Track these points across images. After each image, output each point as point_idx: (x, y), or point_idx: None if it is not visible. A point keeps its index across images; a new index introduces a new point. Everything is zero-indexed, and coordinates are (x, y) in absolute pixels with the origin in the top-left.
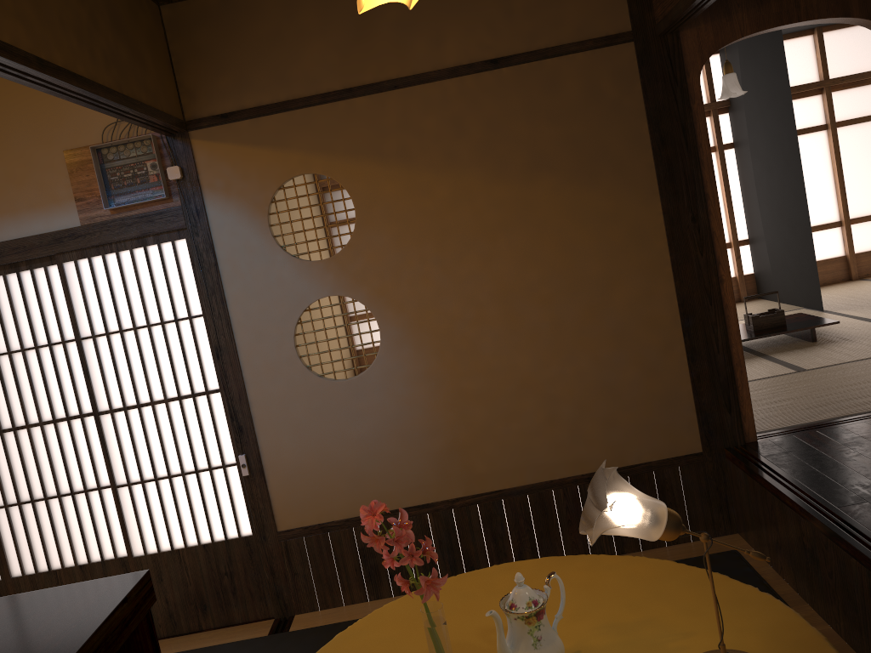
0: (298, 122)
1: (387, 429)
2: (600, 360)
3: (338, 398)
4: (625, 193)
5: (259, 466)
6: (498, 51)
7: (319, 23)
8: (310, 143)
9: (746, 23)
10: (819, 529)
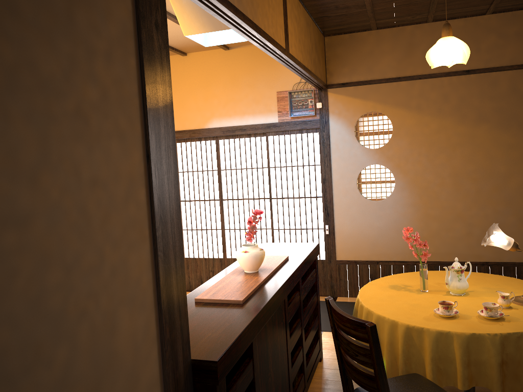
0: (374, 89)
1: (391, 225)
2: (497, 211)
3: (372, 208)
4: (522, 136)
5: (333, 231)
6: (470, 66)
7: (390, 48)
8: (377, 98)
9: None
10: None
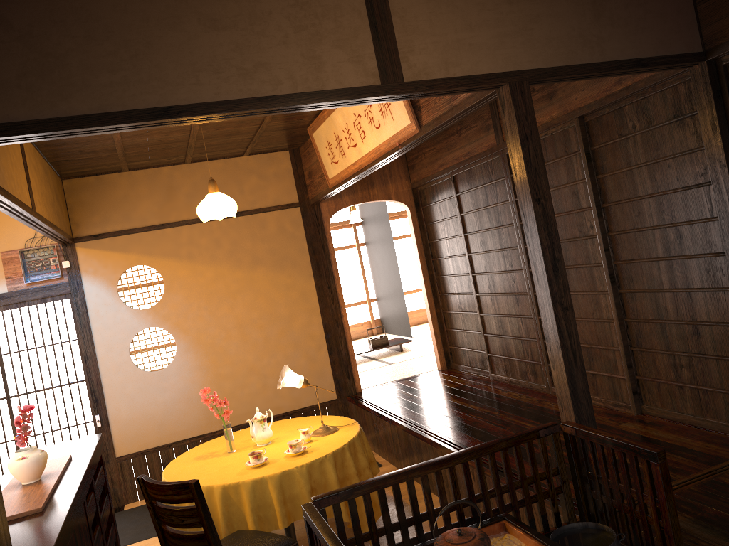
0: (135, 239)
1: (179, 396)
2: (288, 355)
3: (153, 381)
4: (297, 275)
5: (106, 421)
6: (237, 209)
7: (148, 192)
8: (141, 250)
9: (348, 201)
10: (377, 415)
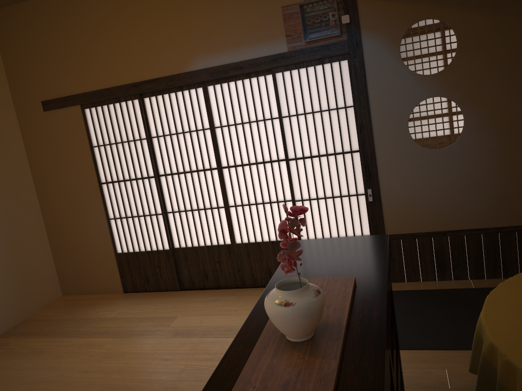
0: None
1: (461, 181)
2: None
3: (432, 160)
4: None
5: (378, 196)
6: None
7: None
8: None
9: None
10: None
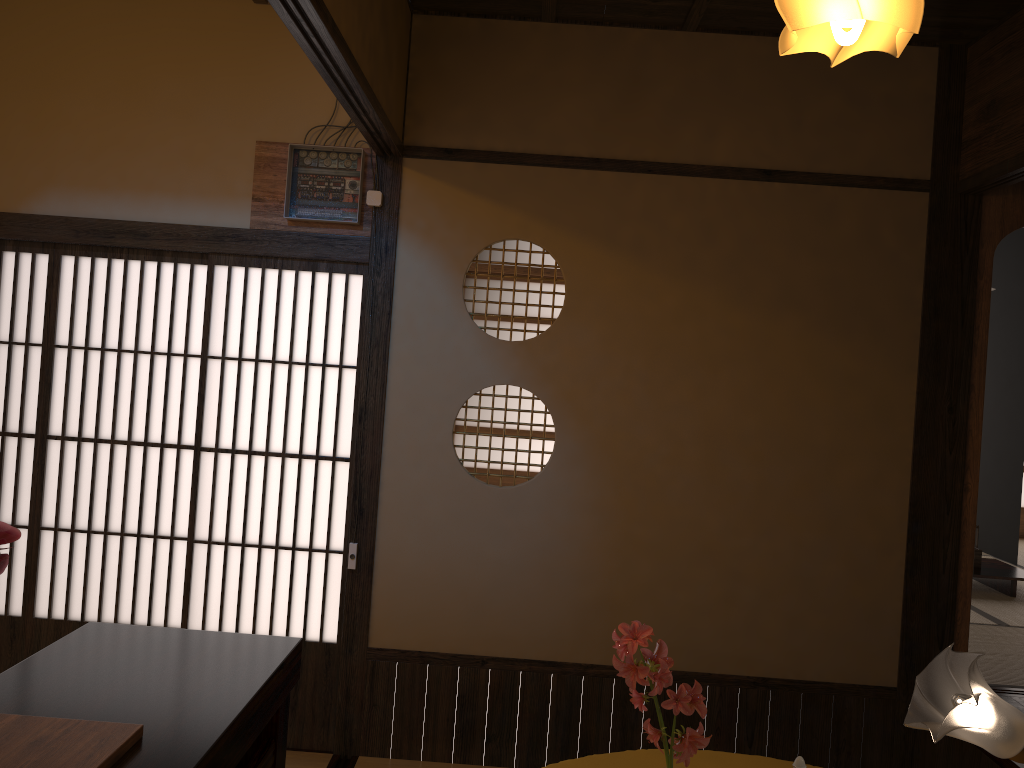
0: (530, 180)
1: (532, 559)
2: (803, 545)
3: (485, 506)
4: (879, 358)
5: (369, 562)
6: (775, 162)
7: (583, 79)
8: (535, 206)
9: None
10: None
